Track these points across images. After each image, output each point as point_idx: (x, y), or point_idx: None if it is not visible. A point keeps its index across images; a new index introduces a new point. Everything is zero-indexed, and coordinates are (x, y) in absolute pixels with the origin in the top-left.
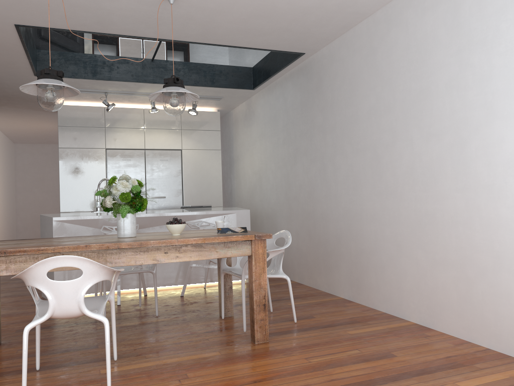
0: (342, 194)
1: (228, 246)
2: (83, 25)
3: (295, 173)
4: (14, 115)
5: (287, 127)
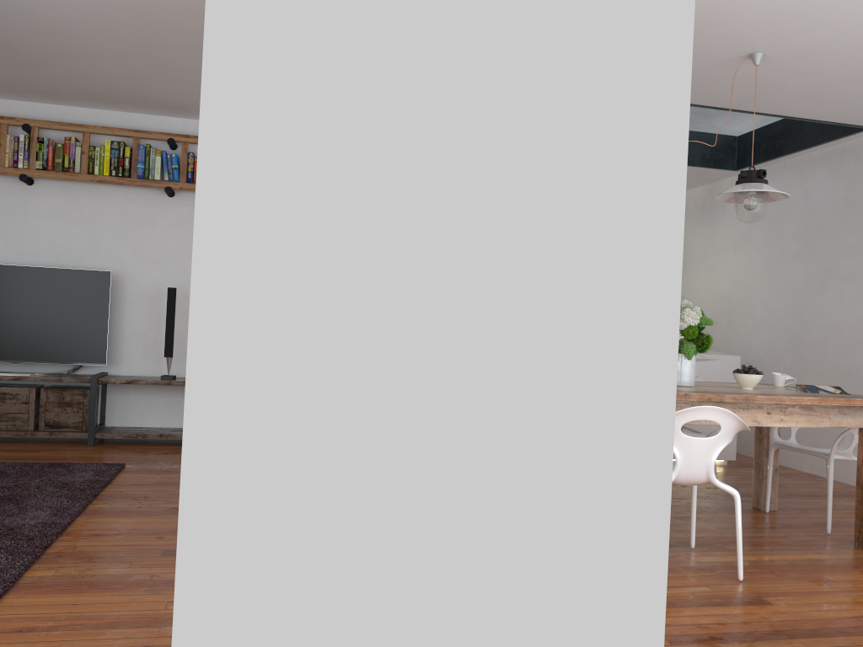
0: None
1: (843, 412)
2: None
3: (821, 307)
4: None
5: (807, 235)
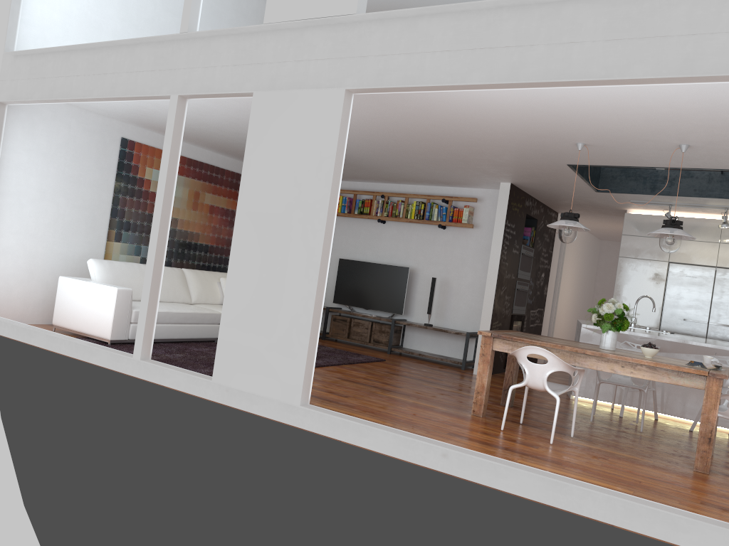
0: None
1: (681, 375)
2: (619, 163)
3: None
4: (591, 218)
5: None
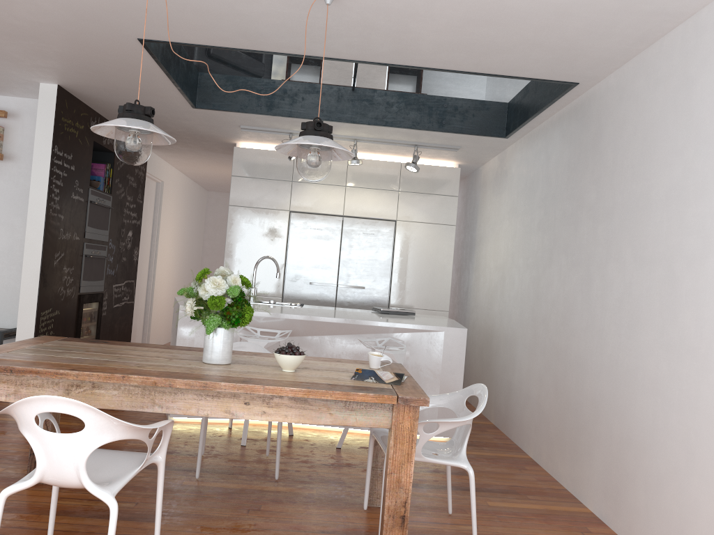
0: (610, 332)
1: (351, 407)
2: (224, 39)
3: (548, 280)
4: (192, 157)
5: (545, 202)
